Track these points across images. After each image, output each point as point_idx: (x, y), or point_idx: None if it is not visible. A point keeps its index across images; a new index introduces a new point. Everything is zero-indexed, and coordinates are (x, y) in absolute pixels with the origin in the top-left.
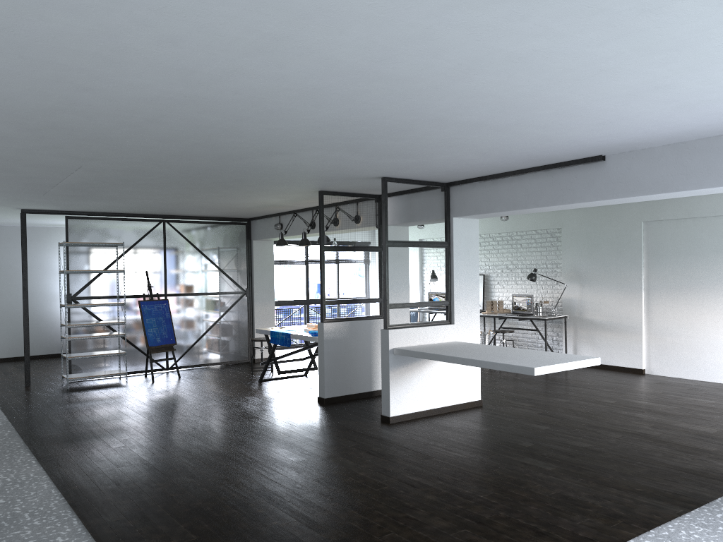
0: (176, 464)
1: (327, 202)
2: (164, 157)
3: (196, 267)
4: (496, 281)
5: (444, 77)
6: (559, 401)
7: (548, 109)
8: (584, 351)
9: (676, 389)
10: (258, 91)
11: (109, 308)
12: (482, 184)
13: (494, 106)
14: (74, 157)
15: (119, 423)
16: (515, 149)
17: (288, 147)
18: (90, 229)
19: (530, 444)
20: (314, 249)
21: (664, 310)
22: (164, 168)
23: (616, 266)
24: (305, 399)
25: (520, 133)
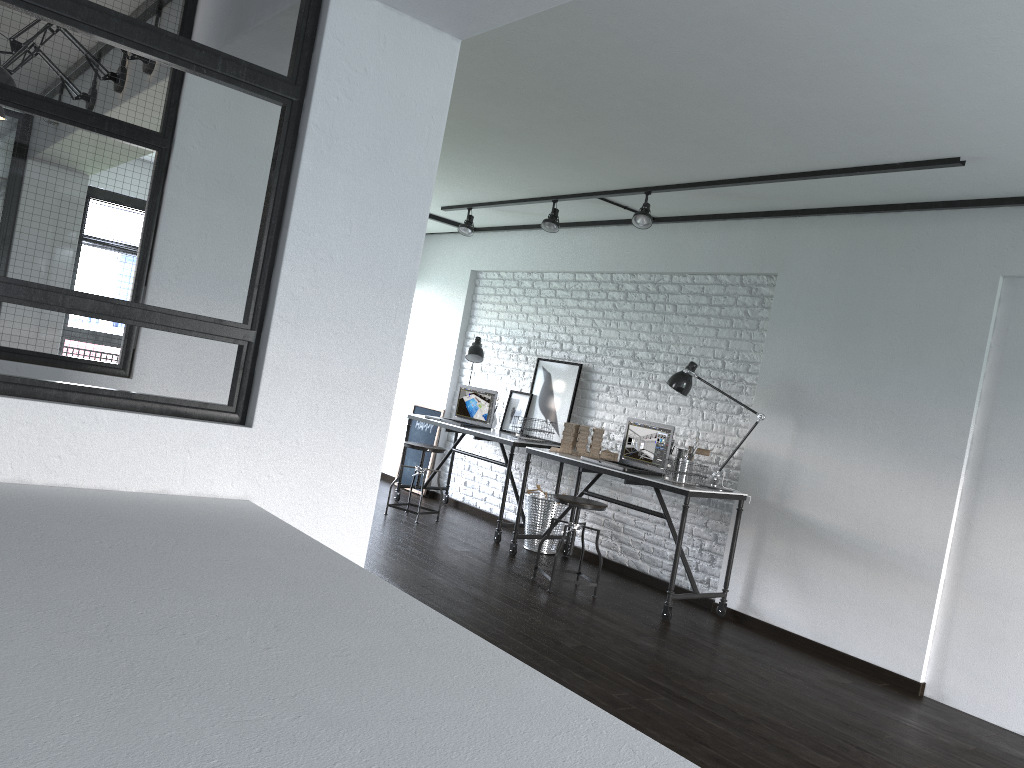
0: None
1: None
2: None
3: None
4: (605, 384)
5: None
6: None
7: None
8: (773, 594)
9: None
10: None
11: None
12: None
13: None
14: None
15: None
16: None
17: None
18: None
19: None
20: None
21: (1018, 534)
22: None
23: (900, 388)
24: None
25: None
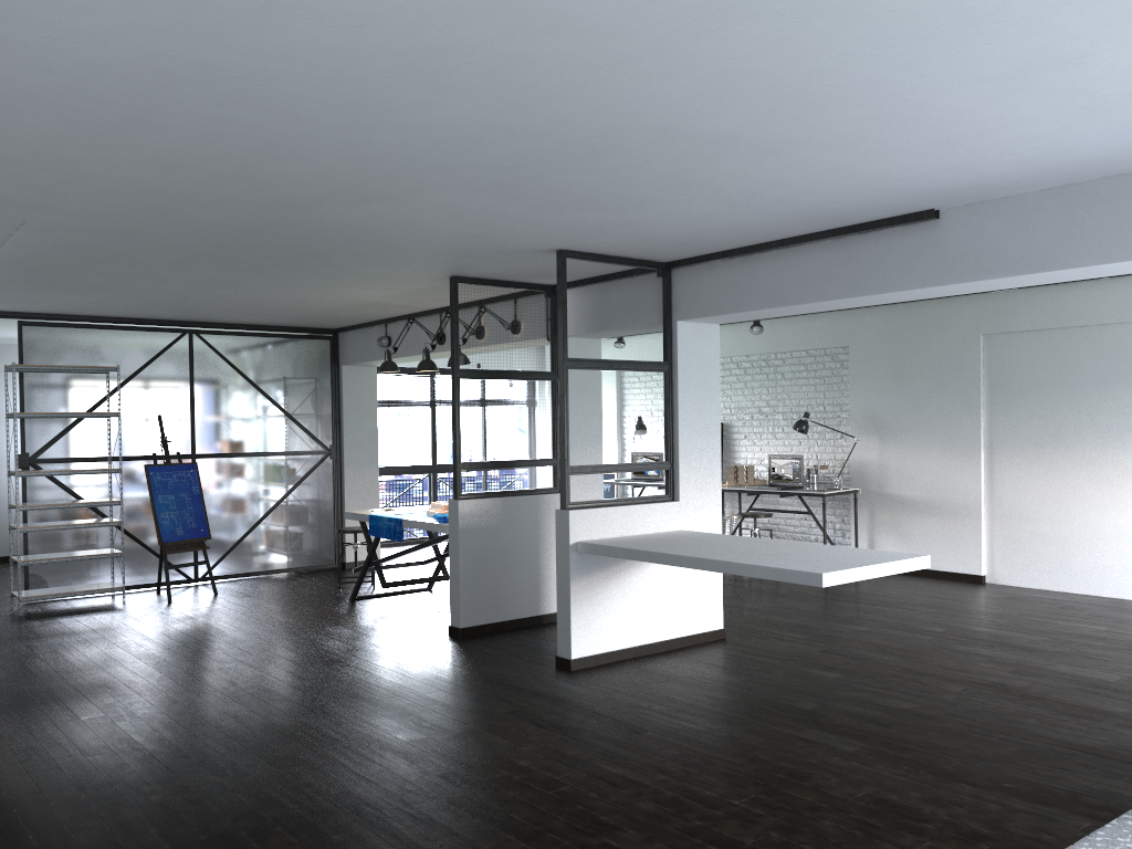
0: (193, 748)
1: (464, 296)
2: (171, 204)
3: (246, 410)
4: (743, 433)
5: (677, 27)
6: (853, 629)
7: (859, 107)
8: (887, 546)
9: (1039, 607)
10: (327, 54)
11: (94, 478)
12: (727, 264)
13: (763, 98)
14: (7, 202)
15: (101, 675)
16: (789, 196)
17: (392, 184)
18: (61, 344)
19: (812, 706)
20: (445, 382)
21: (1017, 479)
22: (174, 226)
23: (938, 407)
24: (427, 629)
25: (802, 159)
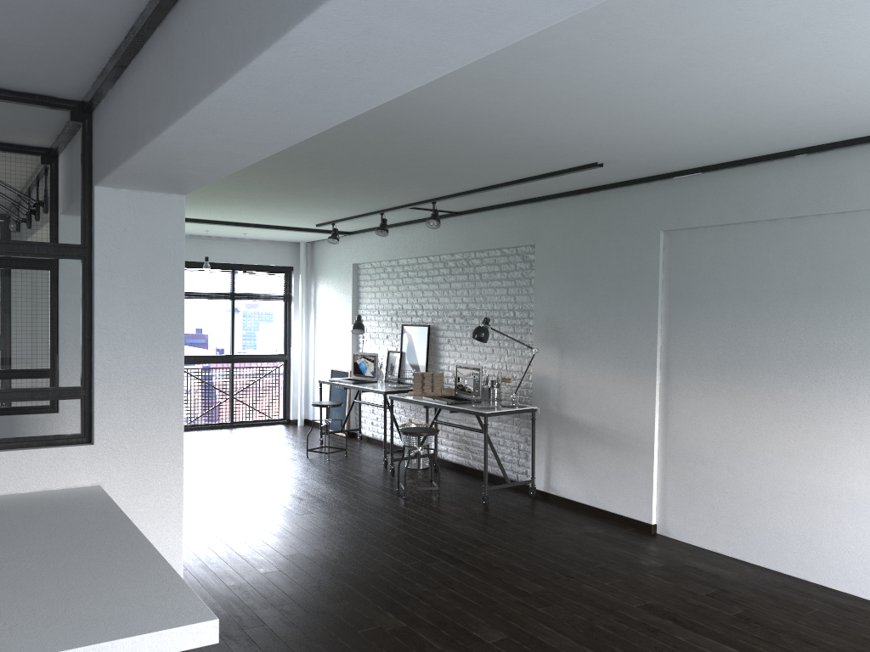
0: None
1: None
2: None
3: None
4: (447, 337)
5: None
6: (379, 625)
7: None
8: (562, 476)
9: (680, 592)
10: None
11: None
12: (113, 93)
13: None
14: None
15: None
16: None
17: None
18: None
19: None
20: (188, 275)
21: (694, 412)
22: None
23: (615, 318)
24: None
25: None
